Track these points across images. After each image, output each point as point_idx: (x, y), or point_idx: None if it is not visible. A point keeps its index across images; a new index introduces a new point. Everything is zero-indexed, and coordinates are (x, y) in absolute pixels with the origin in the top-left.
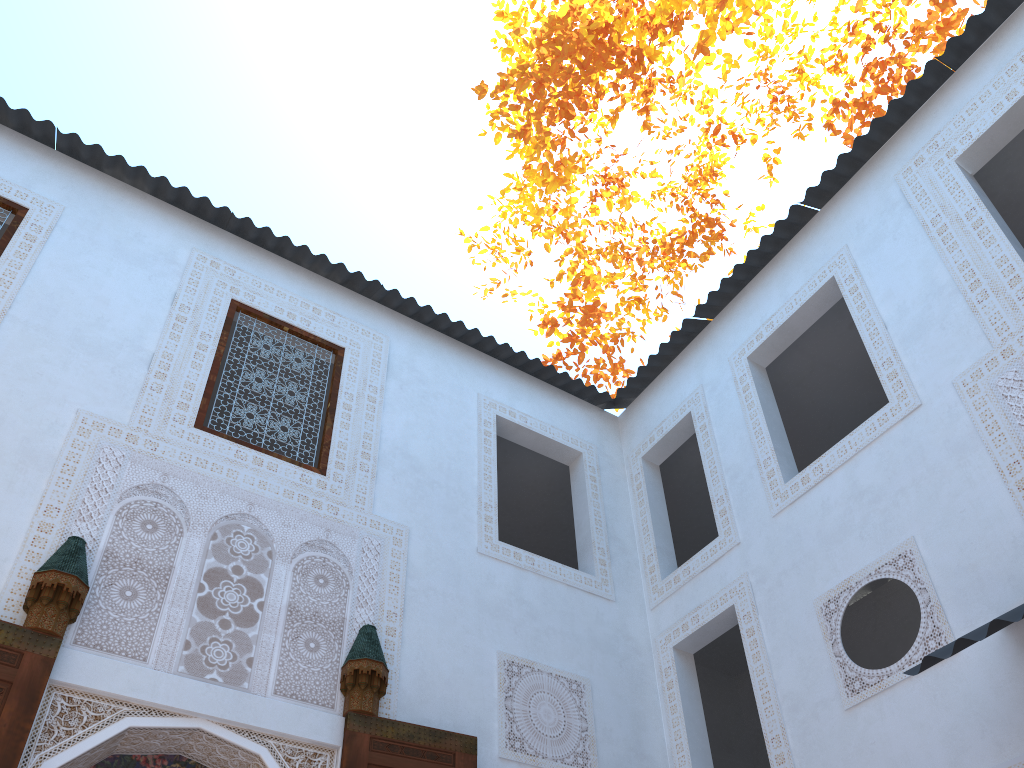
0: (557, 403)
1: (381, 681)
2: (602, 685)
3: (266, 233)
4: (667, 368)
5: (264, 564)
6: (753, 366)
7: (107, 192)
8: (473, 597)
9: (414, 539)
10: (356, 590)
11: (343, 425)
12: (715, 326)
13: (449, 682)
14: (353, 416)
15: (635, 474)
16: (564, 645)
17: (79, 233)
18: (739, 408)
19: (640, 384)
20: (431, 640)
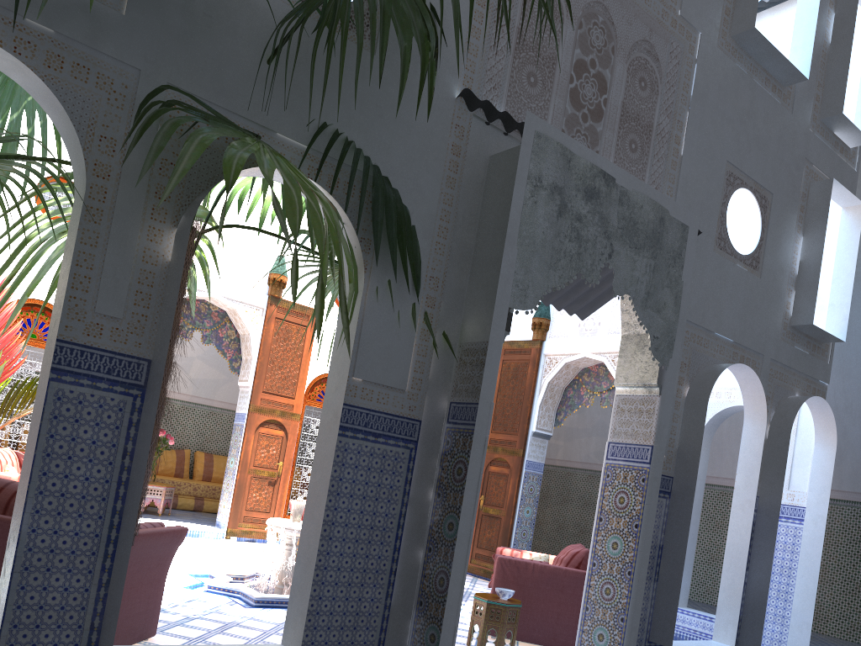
0: None
1: None
2: None
3: None
4: None
5: None
6: None
7: None
8: None
9: None
10: None
11: None
12: None
13: None
14: None
15: None
16: None
17: None
18: None
19: None
20: None
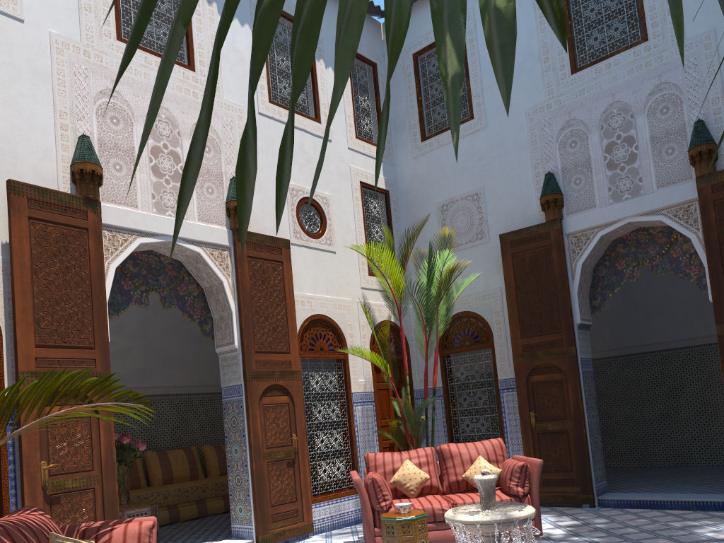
0: None
1: (710, 151)
2: None
3: None
4: None
5: (630, 124)
6: None
7: None
8: None
9: (720, 33)
10: (687, 101)
11: None
12: None
13: None
14: None
15: None
16: None
17: None
18: None
19: None
20: None
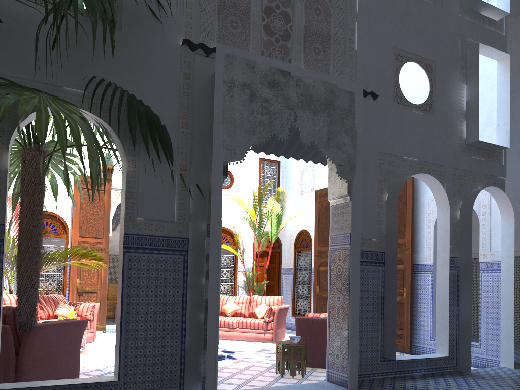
0: None
1: None
2: None
3: None
4: None
5: None
6: None
7: None
8: (423, 100)
9: (404, 92)
10: None
11: None
12: None
13: None
14: None
15: None
16: None
17: None
18: None
19: None
20: None
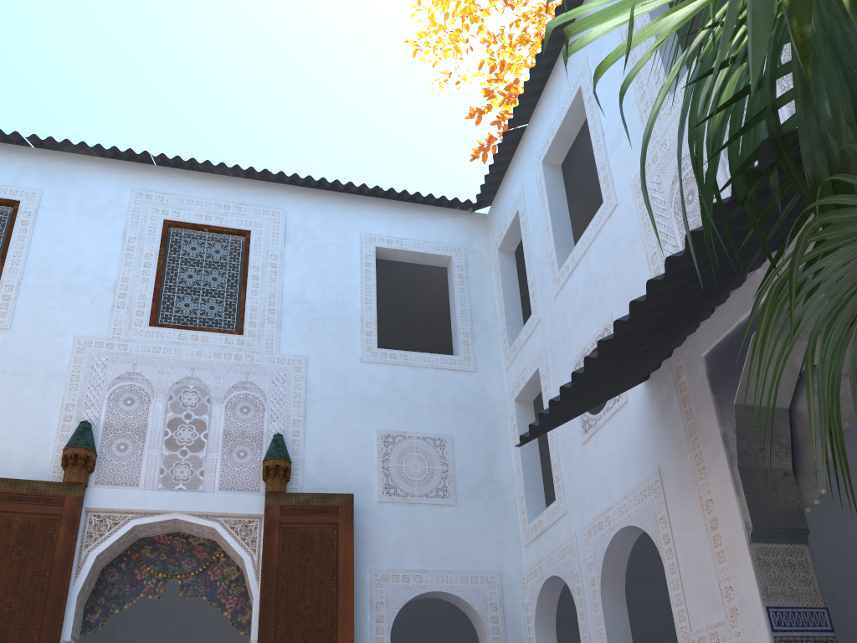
0: (430, 219)
1: (286, 469)
2: (461, 437)
3: (180, 159)
4: (507, 171)
5: (205, 408)
6: (547, 168)
7: (68, 166)
8: (358, 395)
9: (311, 364)
10: (270, 411)
11: (253, 293)
12: (528, 132)
13: (340, 458)
14: (260, 283)
15: (495, 263)
16: (431, 414)
17: (55, 207)
18: (539, 207)
19: (494, 186)
20: (326, 433)
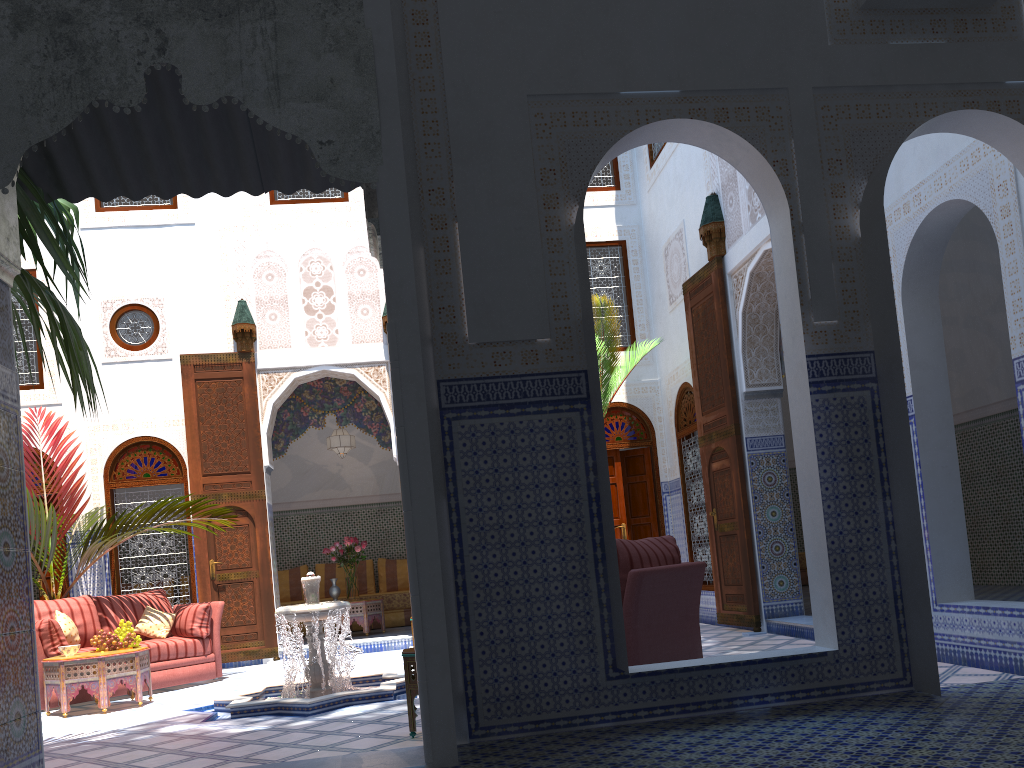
0: None
1: None
2: None
3: None
4: None
5: None
6: None
7: None
8: None
9: None
10: None
11: None
12: None
13: None
14: None
15: None
16: None
17: None
18: None
19: None
20: None
